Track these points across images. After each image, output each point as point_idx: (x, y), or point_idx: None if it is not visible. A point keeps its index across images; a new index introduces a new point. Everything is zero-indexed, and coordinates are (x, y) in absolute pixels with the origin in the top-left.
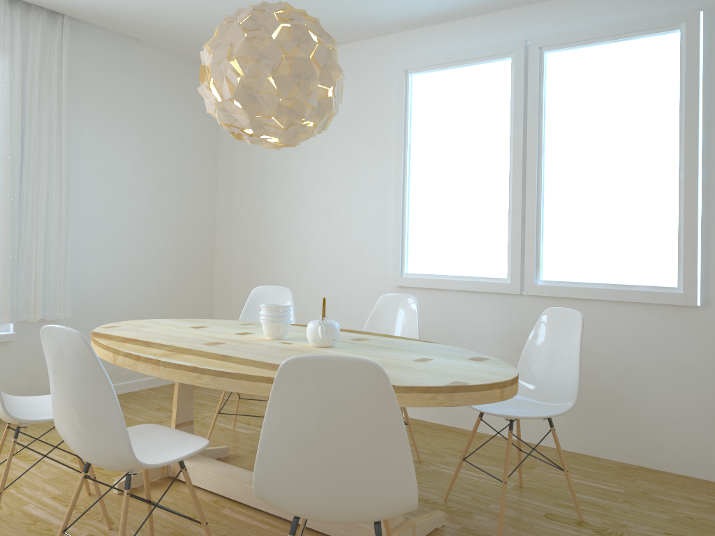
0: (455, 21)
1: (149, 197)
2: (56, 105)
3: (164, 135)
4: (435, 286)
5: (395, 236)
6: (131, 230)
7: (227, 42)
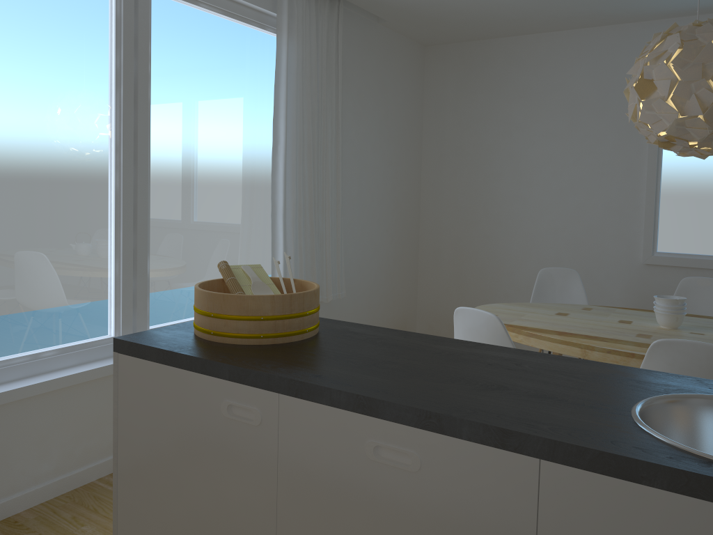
0: None
1: (383, 176)
2: (335, 91)
3: (392, 114)
4: (694, 265)
5: (647, 217)
6: (372, 209)
7: (698, 61)
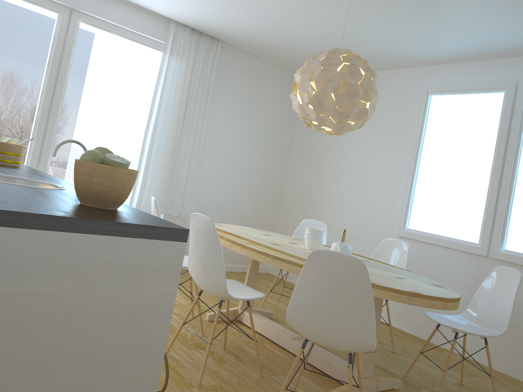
0: (467, 62)
1: (249, 153)
2: (206, 92)
3: (263, 116)
4: (425, 240)
5: (403, 202)
6: (235, 171)
7: (310, 70)
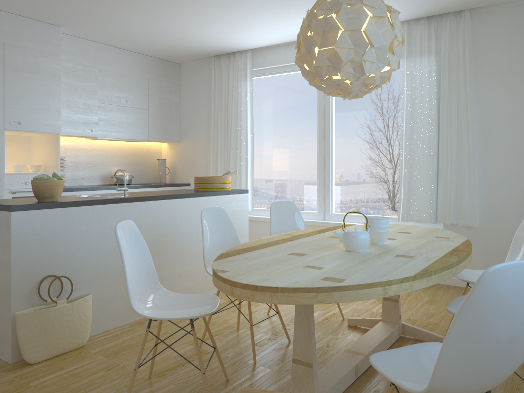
0: None
1: None
2: (462, 75)
3: None
4: None
5: None
6: None
7: None
